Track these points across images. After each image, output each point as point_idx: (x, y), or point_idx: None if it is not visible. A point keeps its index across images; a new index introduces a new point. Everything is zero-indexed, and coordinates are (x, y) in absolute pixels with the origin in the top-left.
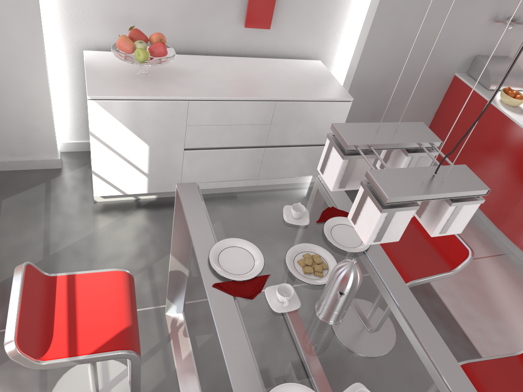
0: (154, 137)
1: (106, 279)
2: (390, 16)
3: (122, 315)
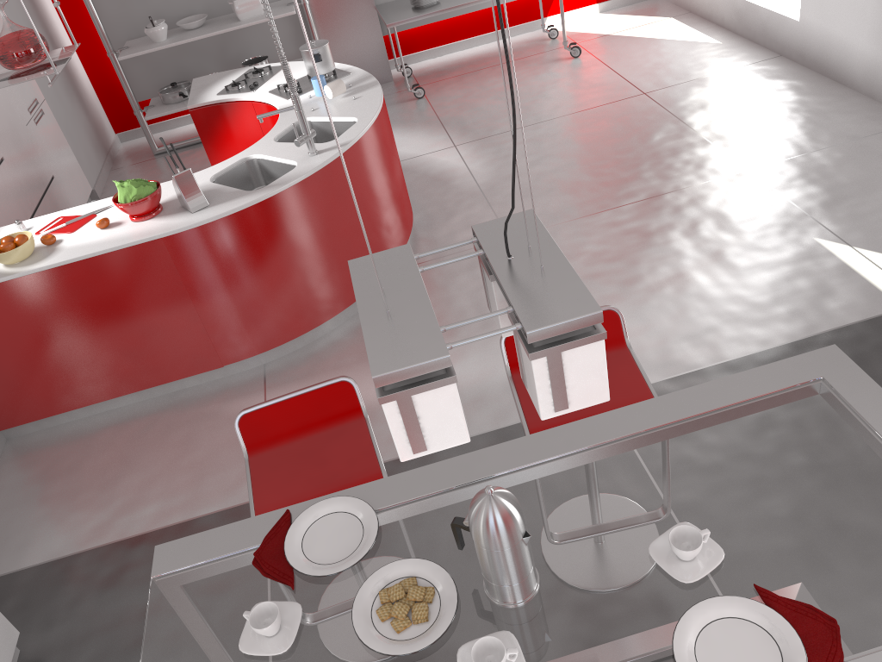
0: None
1: None
2: None
3: None
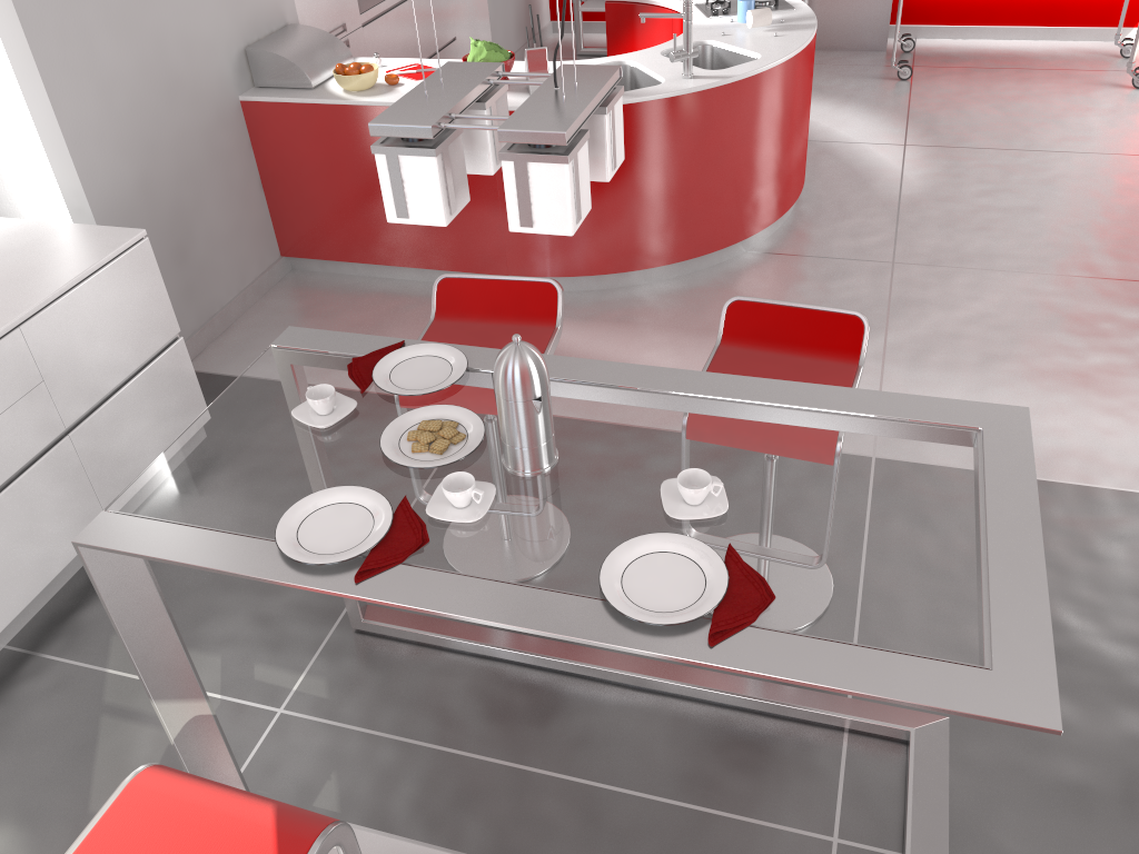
0: None
1: (135, 807)
2: (65, 53)
3: (244, 809)
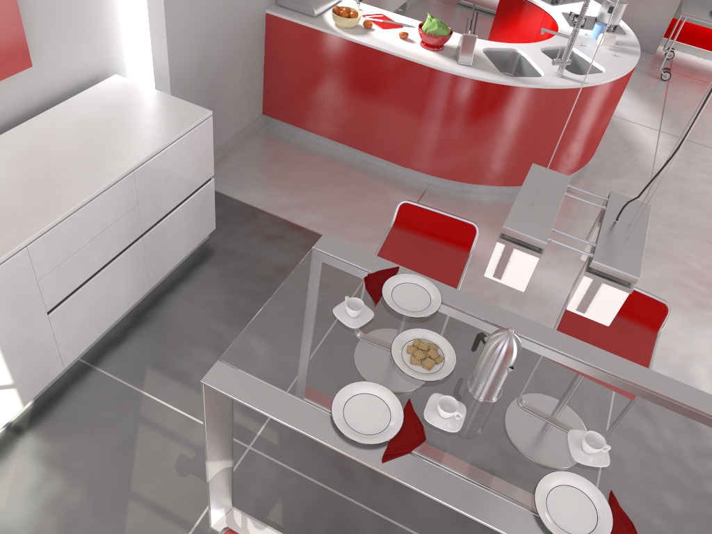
0: (1, 329)
1: None
2: None
3: None
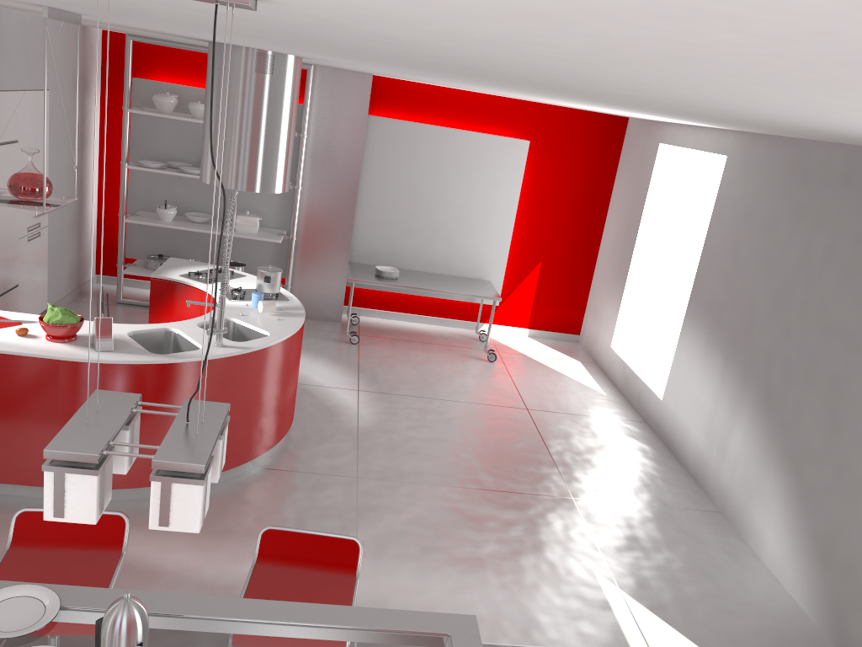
0: None
1: None
2: None
3: None
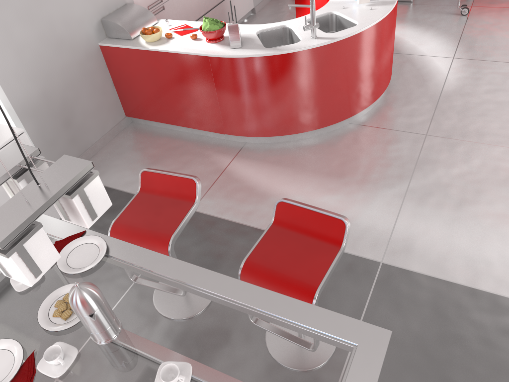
0: None
1: None
2: None
3: None
